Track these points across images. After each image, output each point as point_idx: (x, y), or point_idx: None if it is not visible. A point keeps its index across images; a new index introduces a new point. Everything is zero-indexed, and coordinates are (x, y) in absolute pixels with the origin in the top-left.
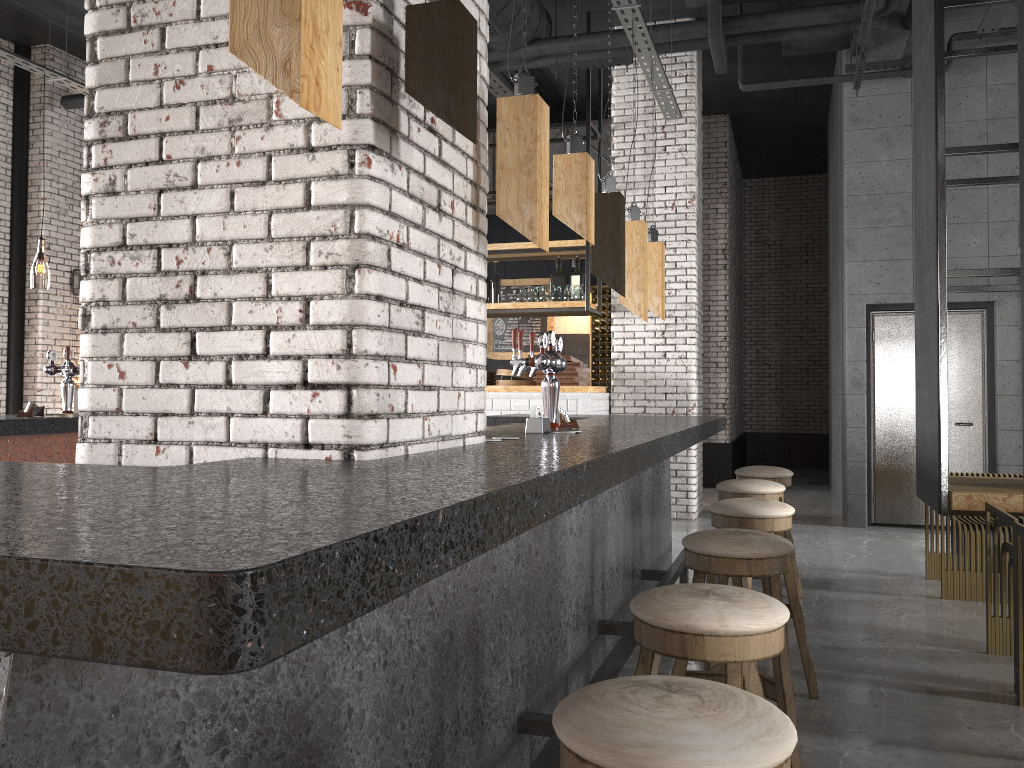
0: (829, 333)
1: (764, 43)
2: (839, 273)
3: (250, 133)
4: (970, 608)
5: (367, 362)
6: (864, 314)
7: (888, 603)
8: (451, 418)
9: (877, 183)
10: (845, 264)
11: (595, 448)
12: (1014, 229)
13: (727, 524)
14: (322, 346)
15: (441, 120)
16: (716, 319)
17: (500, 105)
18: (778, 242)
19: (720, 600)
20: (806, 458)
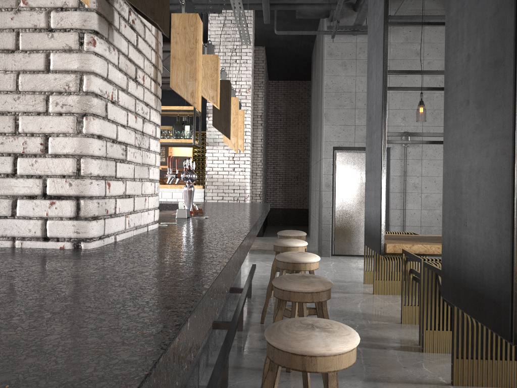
0: (310, 160)
1: (286, 11)
2: (319, 130)
3: (2, 14)
4: (387, 299)
5: (92, 181)
6: (332, 151)
7: (350, 298)
8: (141, 214)
9: (339, 86)
10: (323, 126)
11: (231, 232)
12: (400, 113)
13: (286, 267)
14: (58, 169)
15: (138, 22)
16: (256, 151)
17: (173, 18)
18: (285, 113)
19: (322, 332)
20: (296, 220)
